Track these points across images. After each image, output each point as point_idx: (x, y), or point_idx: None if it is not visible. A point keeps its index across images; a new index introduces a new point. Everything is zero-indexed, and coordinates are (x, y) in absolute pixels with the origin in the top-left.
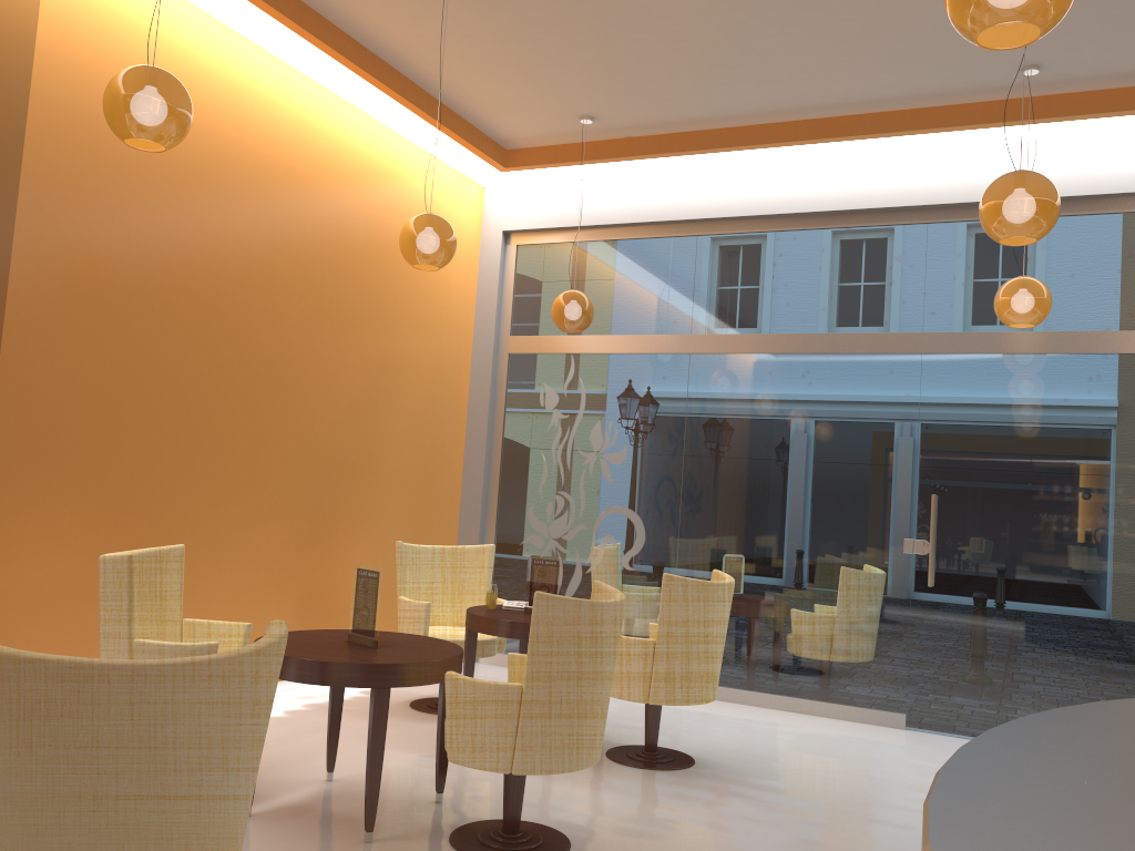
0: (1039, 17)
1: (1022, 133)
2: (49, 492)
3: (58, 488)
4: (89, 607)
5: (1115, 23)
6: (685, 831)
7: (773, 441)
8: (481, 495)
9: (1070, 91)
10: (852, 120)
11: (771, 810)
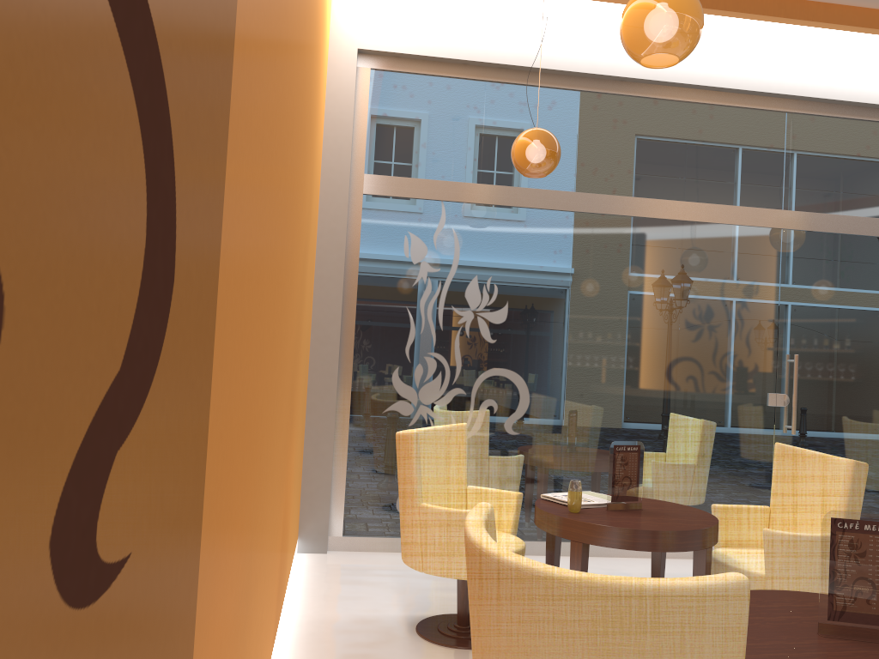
0: None
1: None
2: (233, 422)
3: (238, 409)
4: (235, 648)
5: None
6: None
7: (656, 303)
8: (338, 358)
9: None
10: (775, 1)
11: None
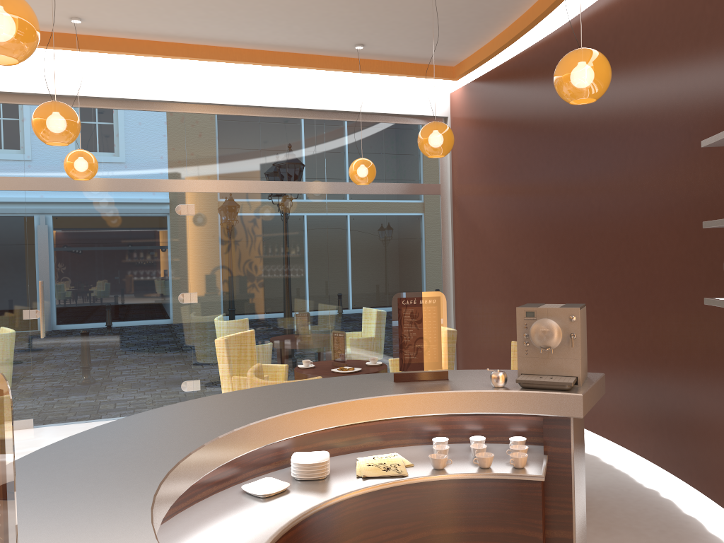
0: (15, 54)
1: (78, 55)
2: None
3: None
4: None
5: (120, 5)
6: None
7: None
8: None
9: (103, 35)
10: None
11: None
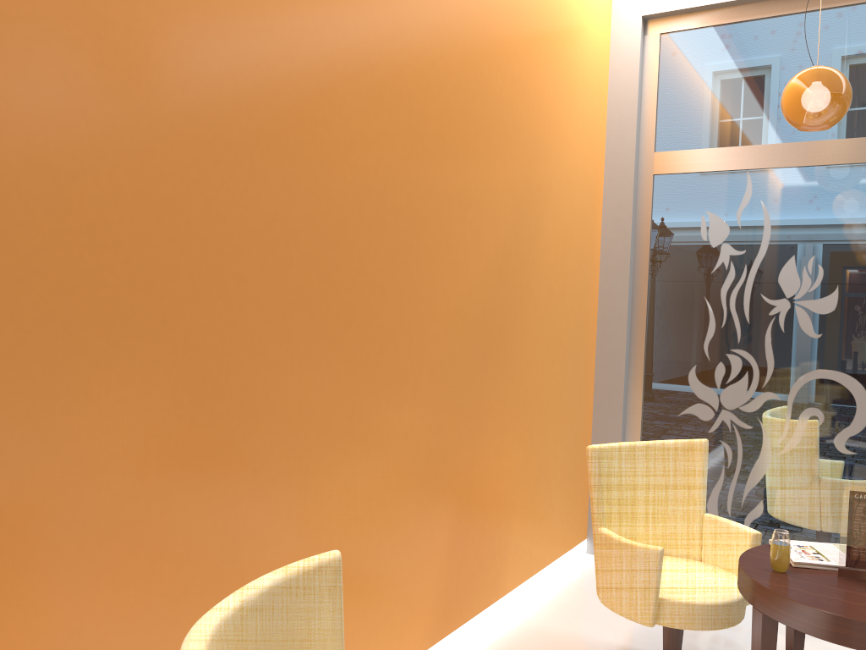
0: None
1: None
2: (73, 449)
3: (90, 437)
4: (164, 638)
5: None
6: None
7: None
8: (624, 355)
9: None
10: None
11: None
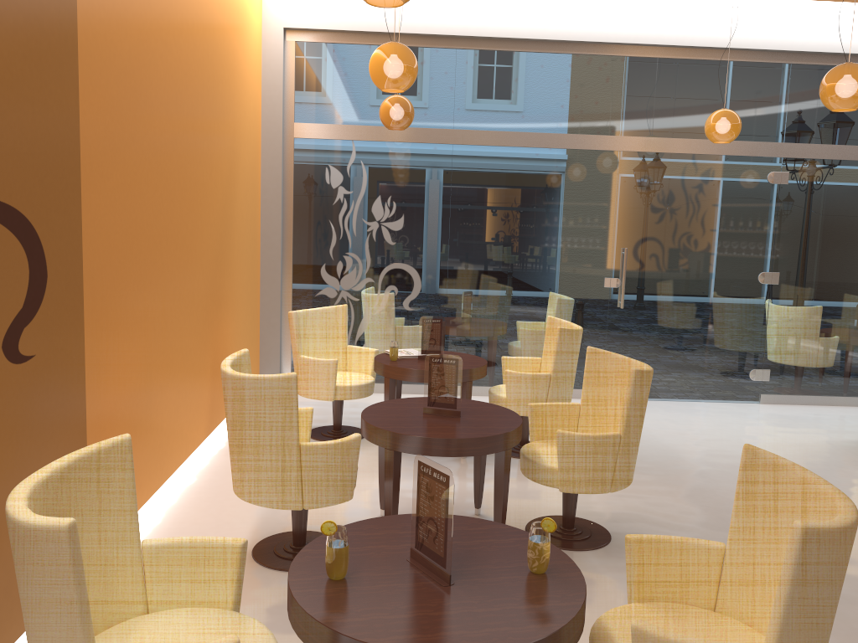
0: None
1: None
2: (112, 314)
3: (115, 308)
4: (135, 412)
5: None
6: (632, 499)
7: (517, 212)
8: (280, 259)
9: None
10: None
11: (642, 473)
